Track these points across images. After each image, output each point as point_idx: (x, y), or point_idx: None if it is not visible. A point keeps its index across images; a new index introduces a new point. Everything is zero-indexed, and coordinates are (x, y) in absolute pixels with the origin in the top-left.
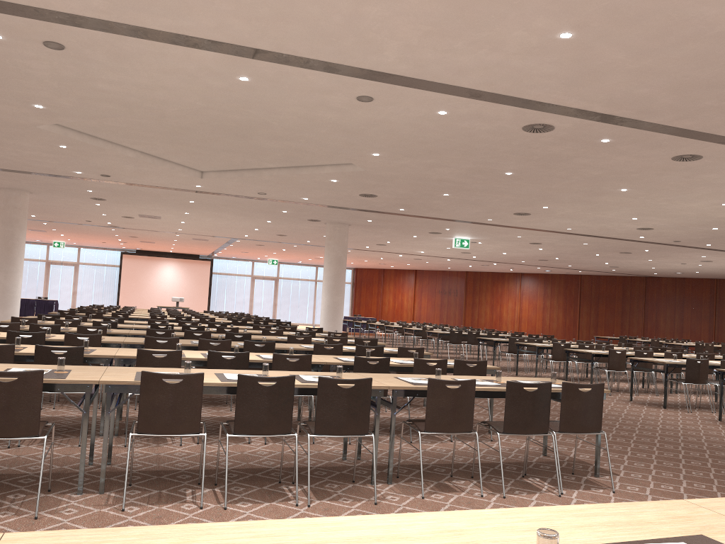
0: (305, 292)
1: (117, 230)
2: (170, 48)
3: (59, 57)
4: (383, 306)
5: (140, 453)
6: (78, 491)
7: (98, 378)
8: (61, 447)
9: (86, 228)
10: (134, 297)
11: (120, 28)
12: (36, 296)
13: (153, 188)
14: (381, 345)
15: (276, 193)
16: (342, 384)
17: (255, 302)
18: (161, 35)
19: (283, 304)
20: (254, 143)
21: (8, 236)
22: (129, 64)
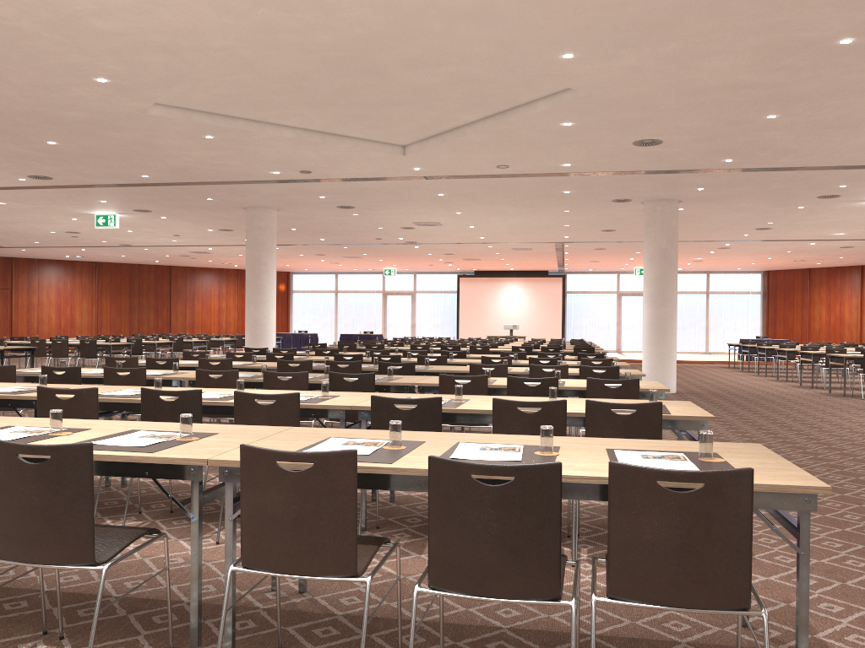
0: (692, 310)
1: (421, 247)
2: None
3: None
4: (811, 322)
5: None
6: None
7: None
8: None
9: (390, 248)
10: (475, 327)
11: None
12: (375, 331)
13: (374, 181)
14: (634, 377)
15: (520, 163)
16: (115, 454)
17: (623, 326)
18: None
19: None
20: (403, 81)
21: (255, 261)
22: None
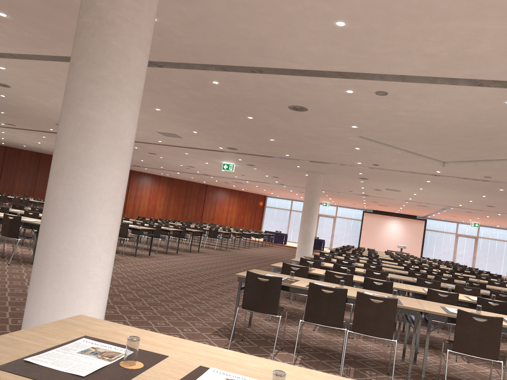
0: (501, 250)
1: (366, 197)
2: (460, 88)
3: (381, 99)
4: None
5: (430, 360)
6: (407, 379)
7: (422, 308)
8: (377, 344)
9: (347, 195)
10: (370, 241)
11: (429, 80)
12: None
13: (404, 172)
14: None
15: (499, 177)
16: None
17: (457, 254)
18: (457, 80)
19: (481, 258)
20: (494, 143)
21: (310, 200)
22: (425, 99)
